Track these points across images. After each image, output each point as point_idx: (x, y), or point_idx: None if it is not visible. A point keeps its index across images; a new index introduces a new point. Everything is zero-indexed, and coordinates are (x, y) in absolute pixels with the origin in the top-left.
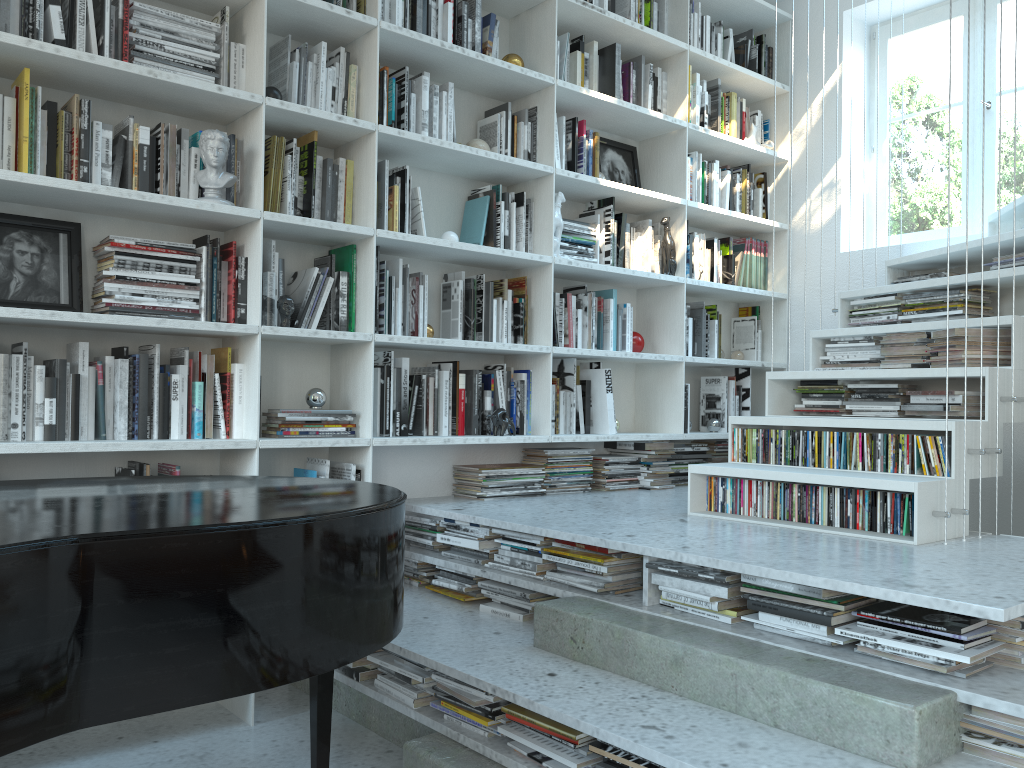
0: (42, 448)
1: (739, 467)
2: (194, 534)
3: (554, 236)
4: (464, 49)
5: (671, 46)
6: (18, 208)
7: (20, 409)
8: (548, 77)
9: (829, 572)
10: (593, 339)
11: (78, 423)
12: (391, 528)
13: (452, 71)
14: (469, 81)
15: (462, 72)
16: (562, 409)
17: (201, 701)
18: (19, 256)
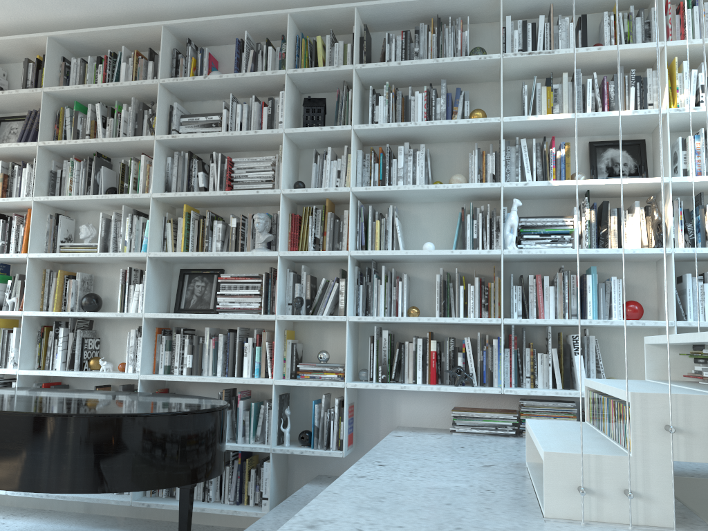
0: (172, 378)
1: (539, 424)
2: (12, 414)
3: (509, 233)
4: (416, 122)
5: (645, 49)
6: (201, 265)
7: (178, 359)
8: (493, 118)
9: (329, 507)
10: (566, 310)
11: (201, 367)
12: (140, 428)
13: (430, 135)
14: (450, 137)
15: (436, 134)
16: (540, 368)
17: (9, 489)
18: (196, 288)
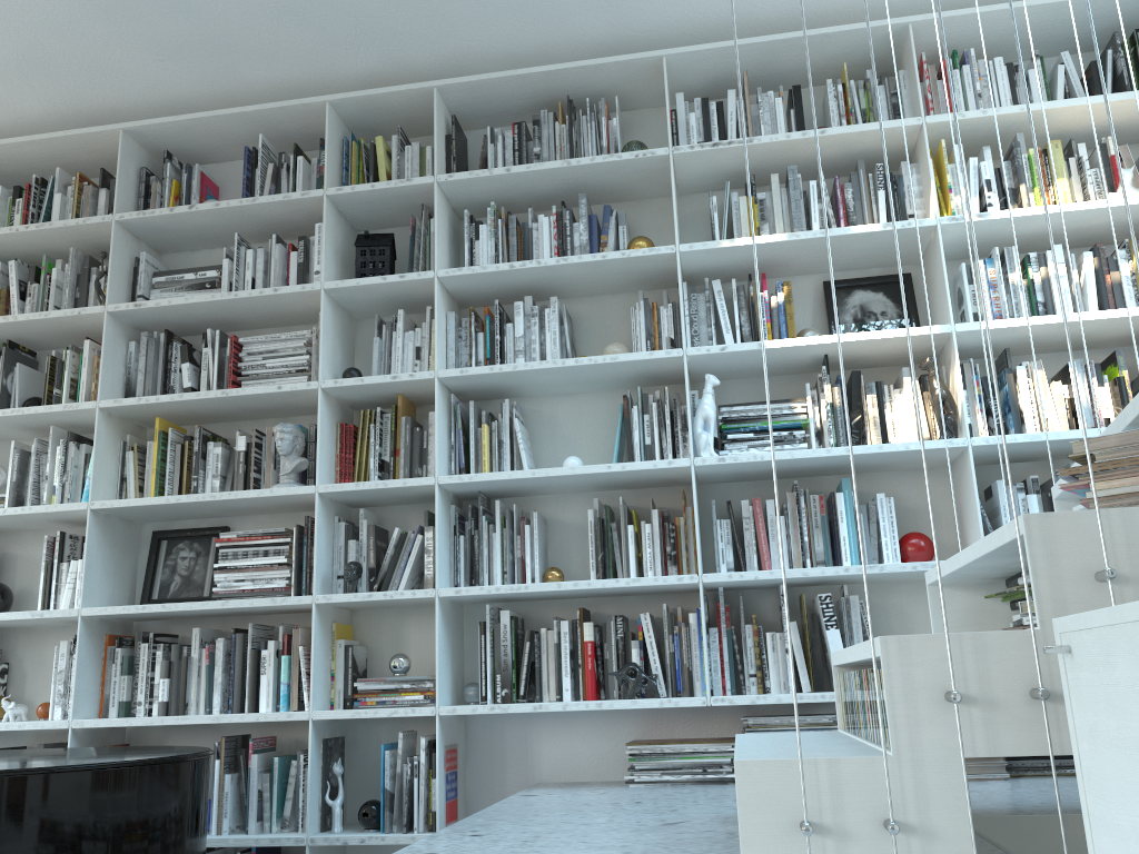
0: (130, 722)
1: (754, 737)
2: None
3: (703, 430)
4: (540, 260)
5: (893, 130)
6: (189, 523)
7: (144, 689)
8: (664, 247)
9: None
10: (807, 554)
11: (185, 699)
12: (24, 796)
13: (567, 283)
14: (600, 284)
15: (576, 280)
16: (771, 658)
17: None
18: (180, 561)
